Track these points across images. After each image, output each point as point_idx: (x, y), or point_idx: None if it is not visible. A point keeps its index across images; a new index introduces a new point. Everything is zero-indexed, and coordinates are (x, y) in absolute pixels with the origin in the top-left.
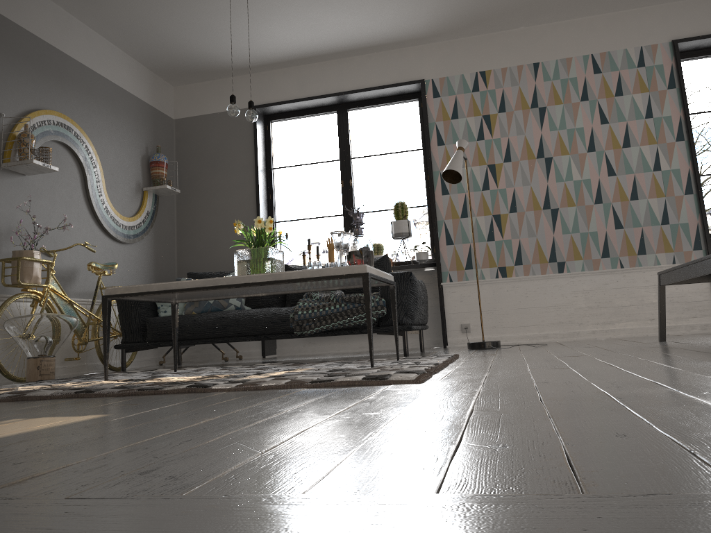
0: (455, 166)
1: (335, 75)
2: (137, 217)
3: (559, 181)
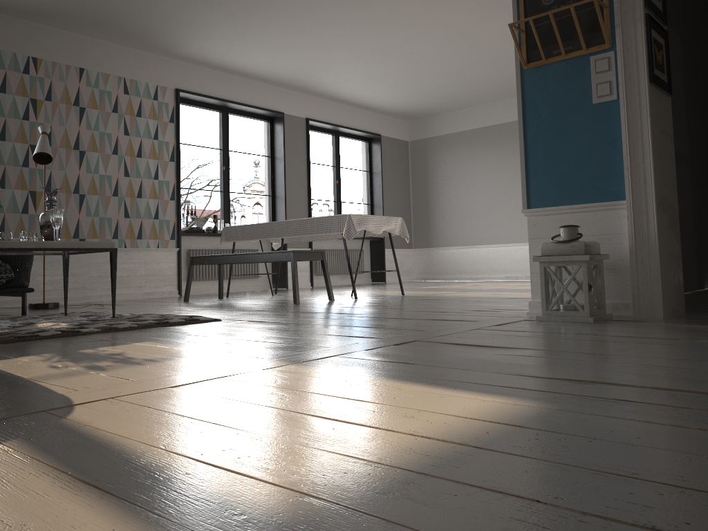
0: (49, 151)
1: None
2: None
3: (89, 172)
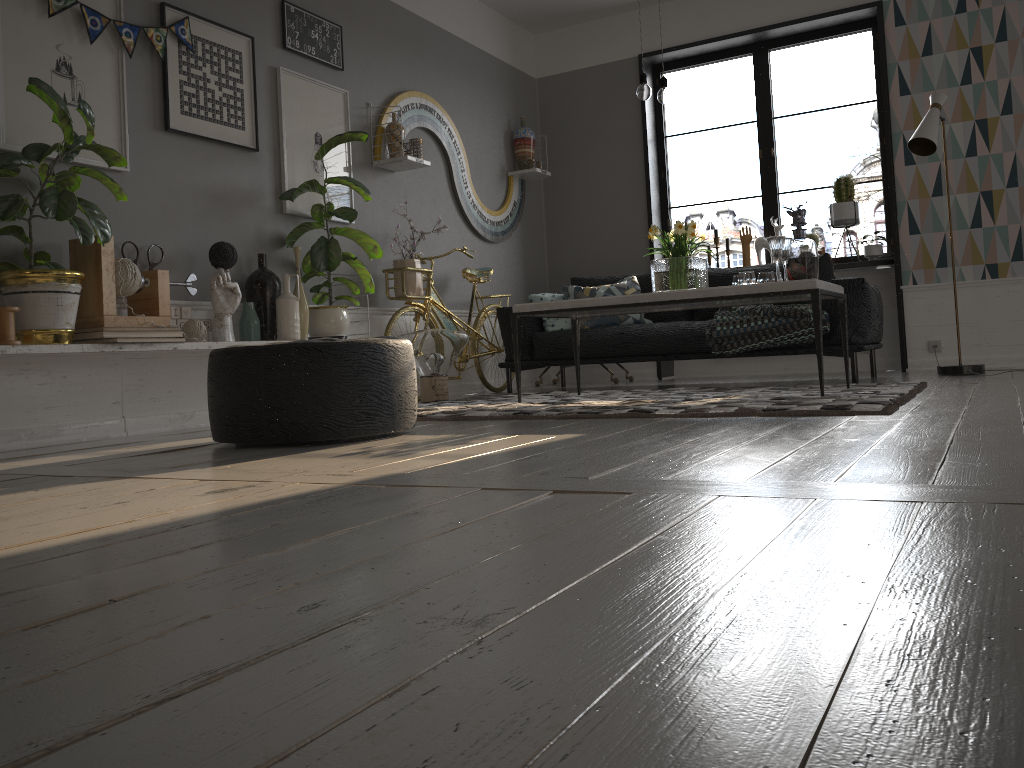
0: (926, 133)
1: (751, 4)
2: (504, 210)
3: None
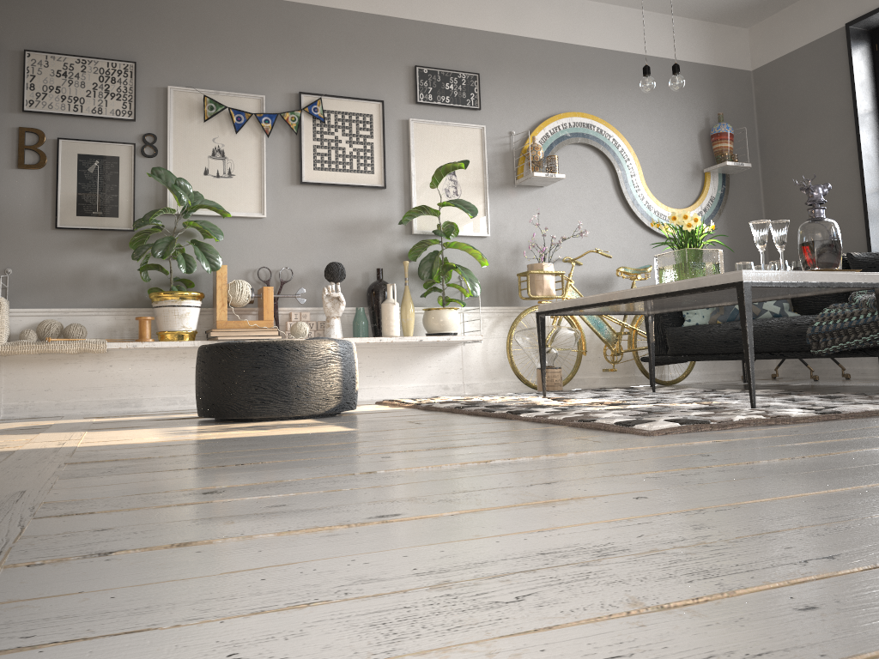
0: None
1: None
2: (695, 206)
3: None
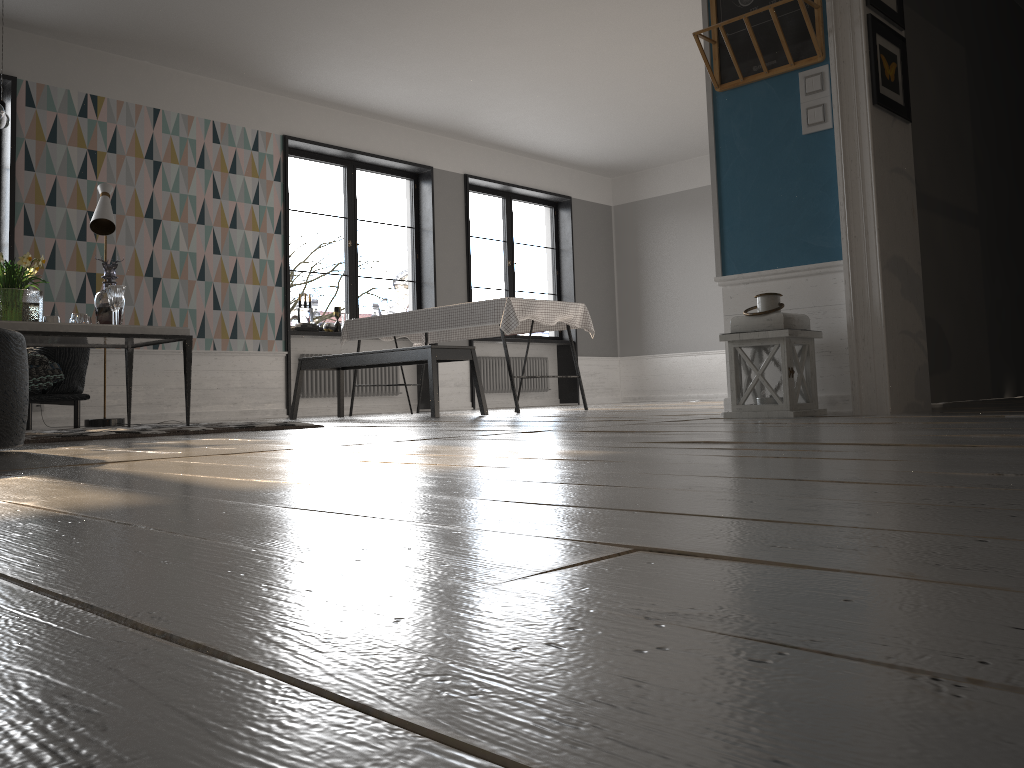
0: (110, 217)
1: None
2: None
3: (165, 248)
